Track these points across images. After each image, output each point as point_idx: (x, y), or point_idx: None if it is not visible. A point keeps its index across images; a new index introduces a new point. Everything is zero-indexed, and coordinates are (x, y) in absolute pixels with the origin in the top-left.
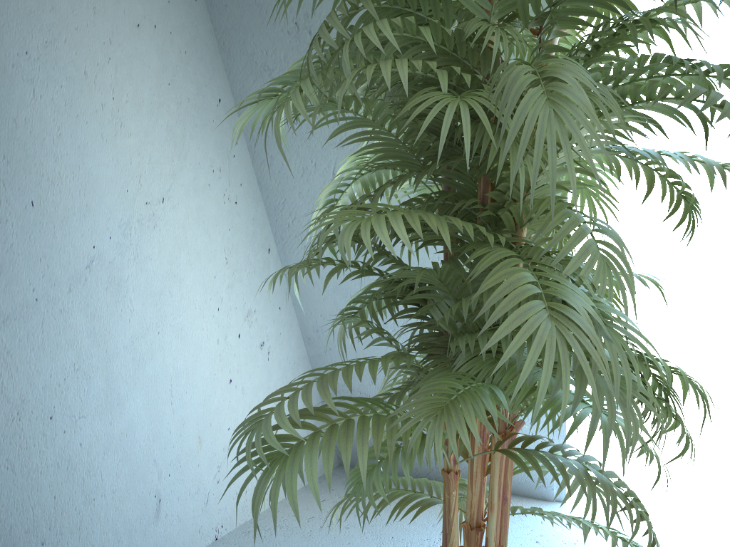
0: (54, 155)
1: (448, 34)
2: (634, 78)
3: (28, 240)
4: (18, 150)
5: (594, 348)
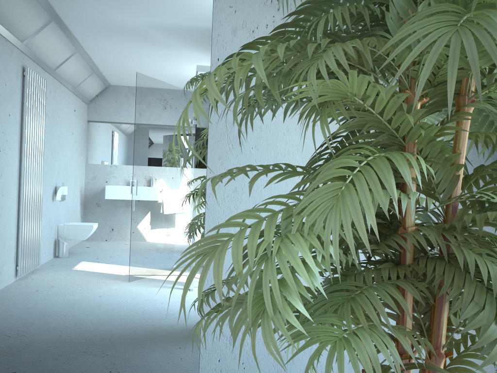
0: (284, 141)
1: (308, 32)
2: (465, 2)
3: (270, 187)
4: (262, 142)
5: (207, 270)
